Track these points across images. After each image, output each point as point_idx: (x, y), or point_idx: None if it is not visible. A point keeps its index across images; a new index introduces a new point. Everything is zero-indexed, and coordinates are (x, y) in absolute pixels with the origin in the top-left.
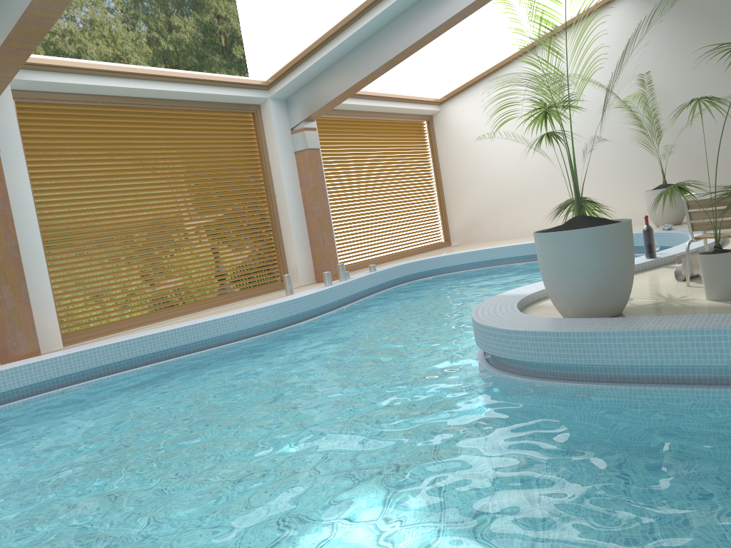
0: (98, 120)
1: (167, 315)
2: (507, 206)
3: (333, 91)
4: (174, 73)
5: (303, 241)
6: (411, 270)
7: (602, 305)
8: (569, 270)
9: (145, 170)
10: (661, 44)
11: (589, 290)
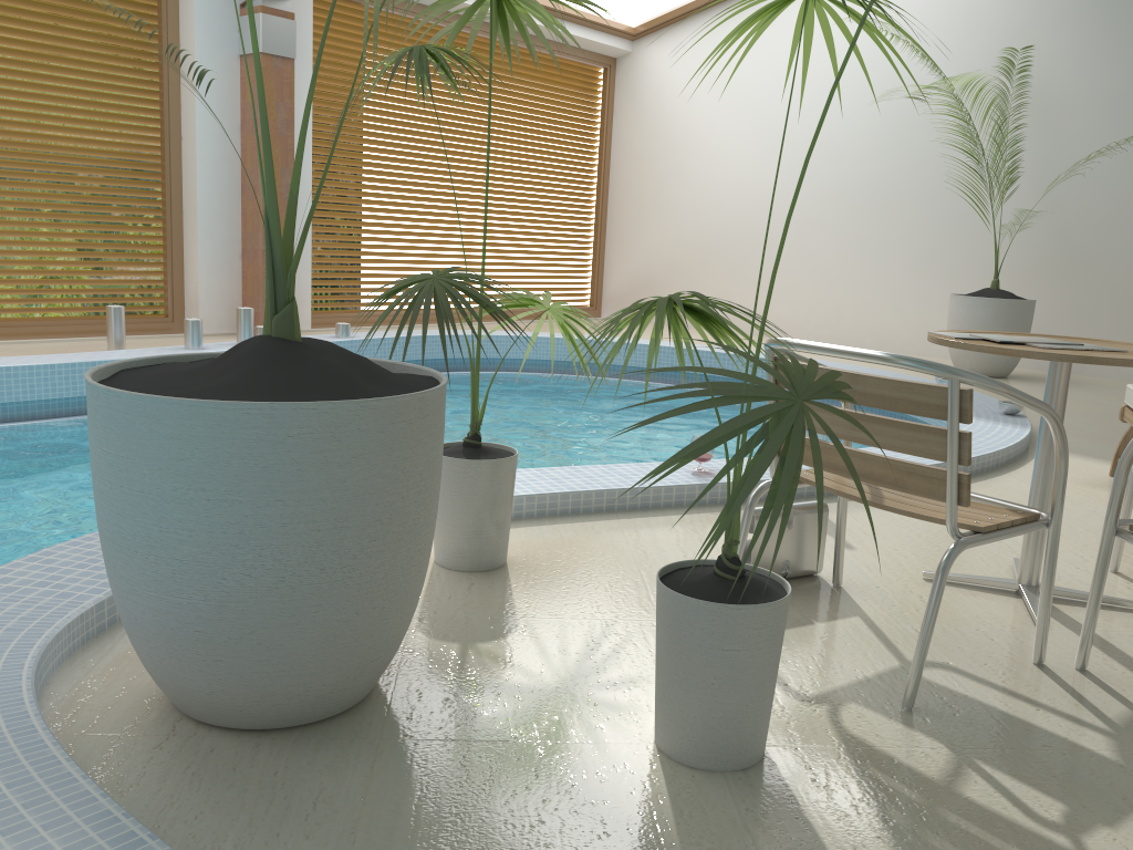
0: None
1: None
2: (711, 266)
3: None
4: None
5: (226, 245)
6: (442, 351)
7: (219, 690)
8: (113, 535)
9: None
10: None
11: (165, 630)
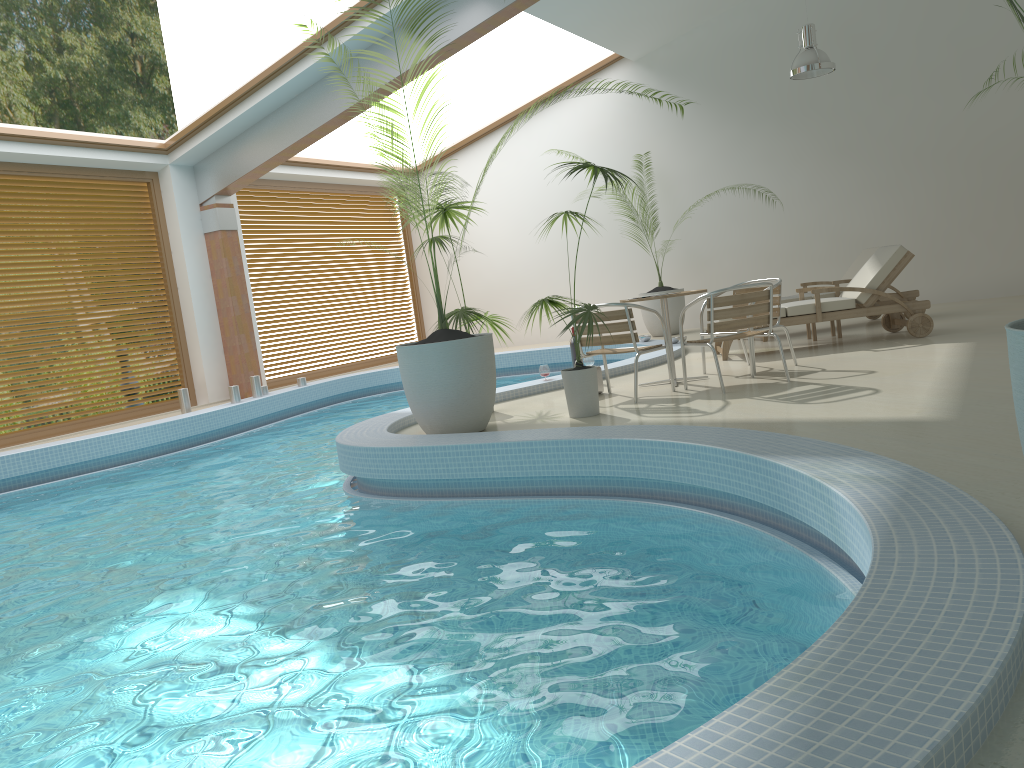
0: None
1: (19, 438)
2: (495, 307)
3: (251, 161)
4: (33, 132)
5: (215, 347)
6: (356, 385)
7: (457, 421)
8: (422, 385)
9: None
10: (663, 120)
11: (442, 406)
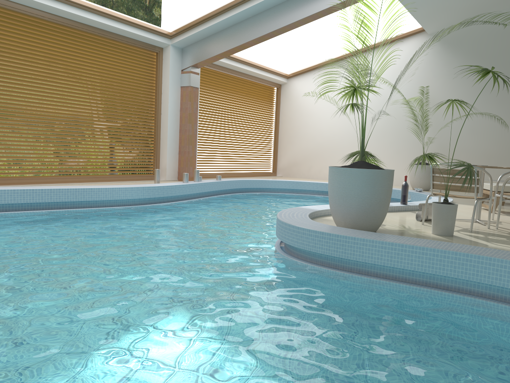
0: (43, 31)
1: (65, 180)
2: (319, 157)
3: (216, 50)
4: (106, 10)
5: (174, 149)
6: (245, 185)
7: (364, 223)
8: (347, 195)
9: (70, 74)
10: (439, 70)
11: (357, 211)
